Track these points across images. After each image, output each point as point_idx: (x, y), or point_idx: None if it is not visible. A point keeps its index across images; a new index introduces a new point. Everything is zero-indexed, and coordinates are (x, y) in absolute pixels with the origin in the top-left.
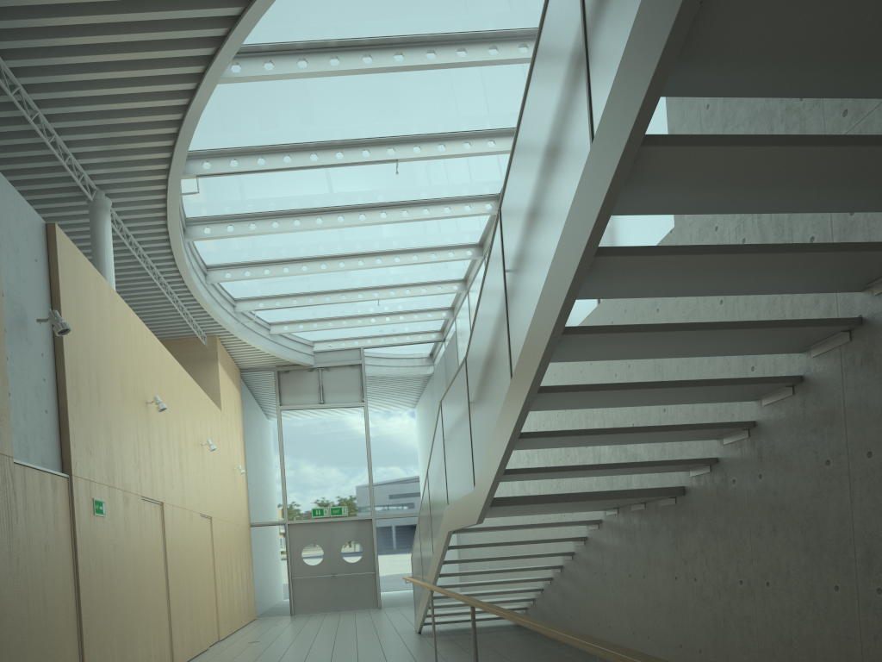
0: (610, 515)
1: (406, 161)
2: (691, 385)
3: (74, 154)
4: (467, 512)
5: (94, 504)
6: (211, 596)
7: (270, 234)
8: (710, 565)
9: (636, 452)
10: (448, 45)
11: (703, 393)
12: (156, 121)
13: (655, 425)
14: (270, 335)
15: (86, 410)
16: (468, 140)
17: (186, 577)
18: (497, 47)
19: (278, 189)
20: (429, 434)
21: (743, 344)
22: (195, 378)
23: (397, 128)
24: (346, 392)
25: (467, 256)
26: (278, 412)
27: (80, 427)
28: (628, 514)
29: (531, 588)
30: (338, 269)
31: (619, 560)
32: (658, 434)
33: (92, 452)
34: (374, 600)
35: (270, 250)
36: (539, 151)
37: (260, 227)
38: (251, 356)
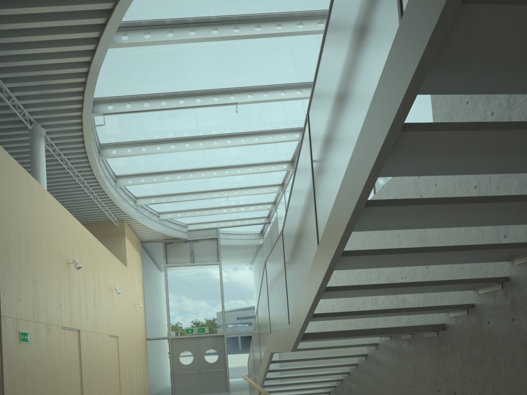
0: (384, 340)
1: (243, 104)
2: (464, 249)
3: (17, 97)
4: (284, 342)
5: (20, 335)
6: (116, 388)
7: (155, 153)
8: (468, 384)
9: (405, 297)
10: (269, 21)
11: (471, 255)
12: (70, 73)
13: (420, 278)
14: (159, 220)
15: (16, 269)
16: (284, 90)
17: (97, 378)
18: (303, 23)
19: (159, 124)
20: (260, 281)
21: (511, 215)
22: (111, 247)
23: (236, 81)
24: (208, 255)
25: (283, 168)
26: (165, 268)
27: (10, 281)
28: (398, 340)
29: (328, 385)
30: (201, 177)
31: (392, 373)
32: (431, 287)
33: (20, 299)
34: (225, 386)
35: (156, 165)
36: (343, 52)
37: (148, 149)
38: (148, 233)
